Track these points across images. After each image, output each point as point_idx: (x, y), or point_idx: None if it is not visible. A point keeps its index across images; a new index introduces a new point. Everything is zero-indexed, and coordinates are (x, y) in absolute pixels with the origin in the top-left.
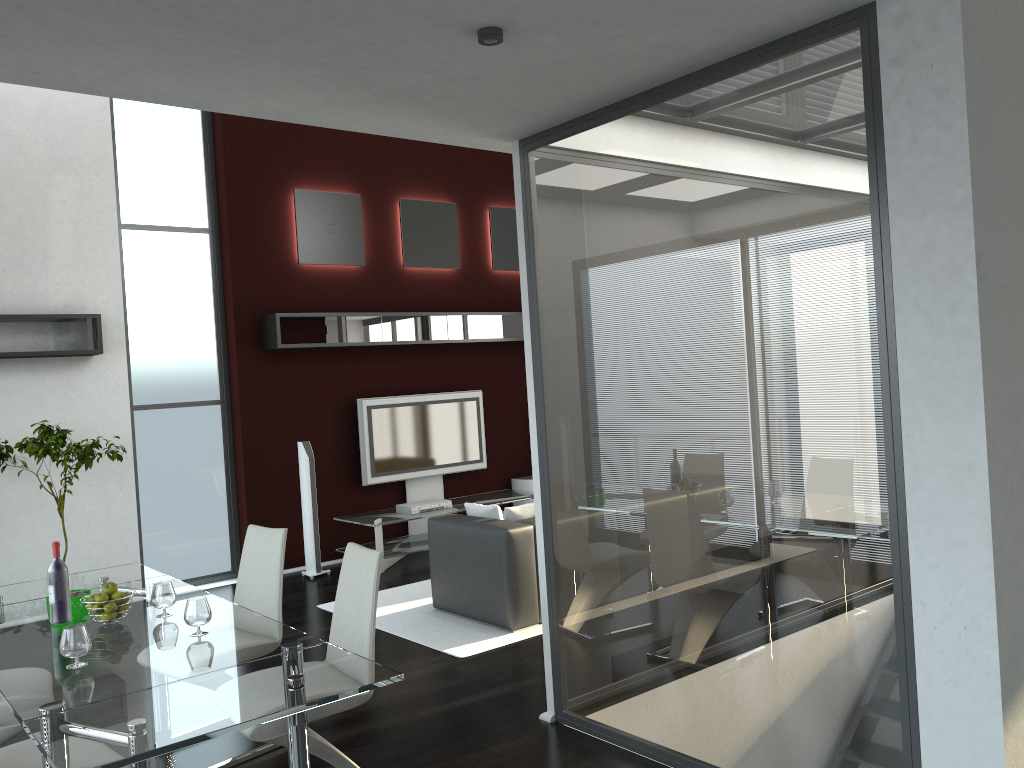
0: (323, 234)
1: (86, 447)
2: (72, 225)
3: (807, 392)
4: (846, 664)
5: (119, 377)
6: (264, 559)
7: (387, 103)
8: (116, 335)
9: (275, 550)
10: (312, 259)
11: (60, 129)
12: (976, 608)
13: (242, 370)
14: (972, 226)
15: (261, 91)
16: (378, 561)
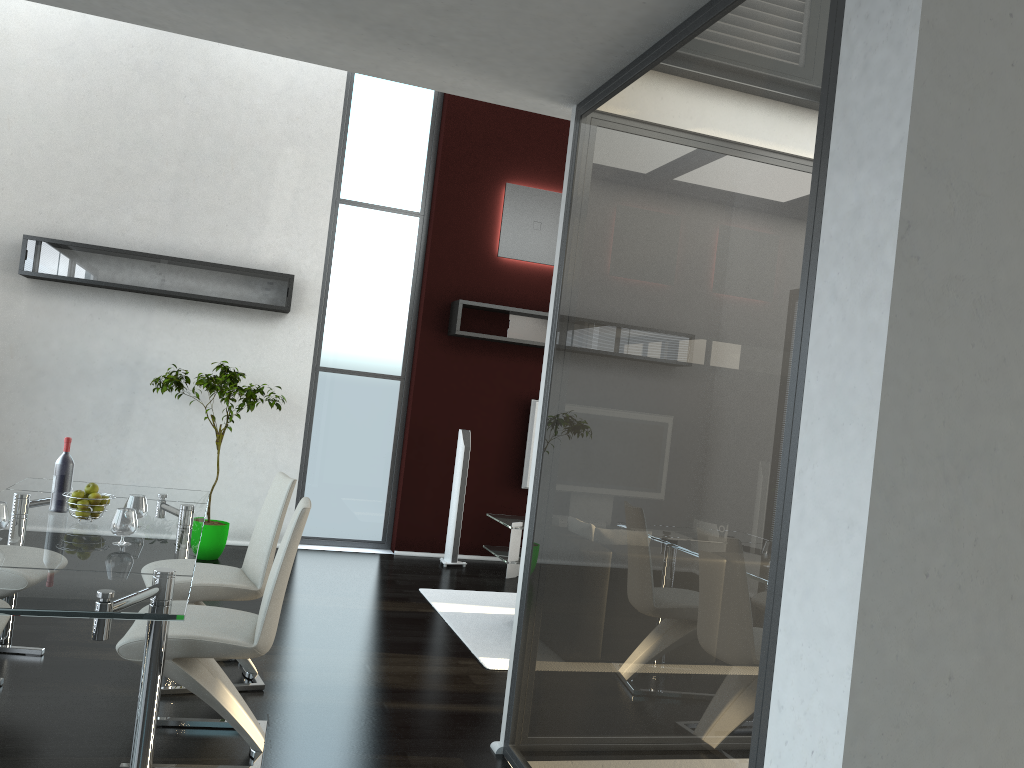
0: (528, 230)
1: (249, 390)
2: (292, 193)
3: (727, 403)
4: (706, 766)
5: (307, 337)
6: (272, 505)
7: (391, 43)
8: (312, 298)
9: (280, 498)
10: (512, 254)
11: (297, 107)
12: (826, 728)
13: (423, 351)
14: (902, 181)
15: (257, 22)
16: (298, 516)
